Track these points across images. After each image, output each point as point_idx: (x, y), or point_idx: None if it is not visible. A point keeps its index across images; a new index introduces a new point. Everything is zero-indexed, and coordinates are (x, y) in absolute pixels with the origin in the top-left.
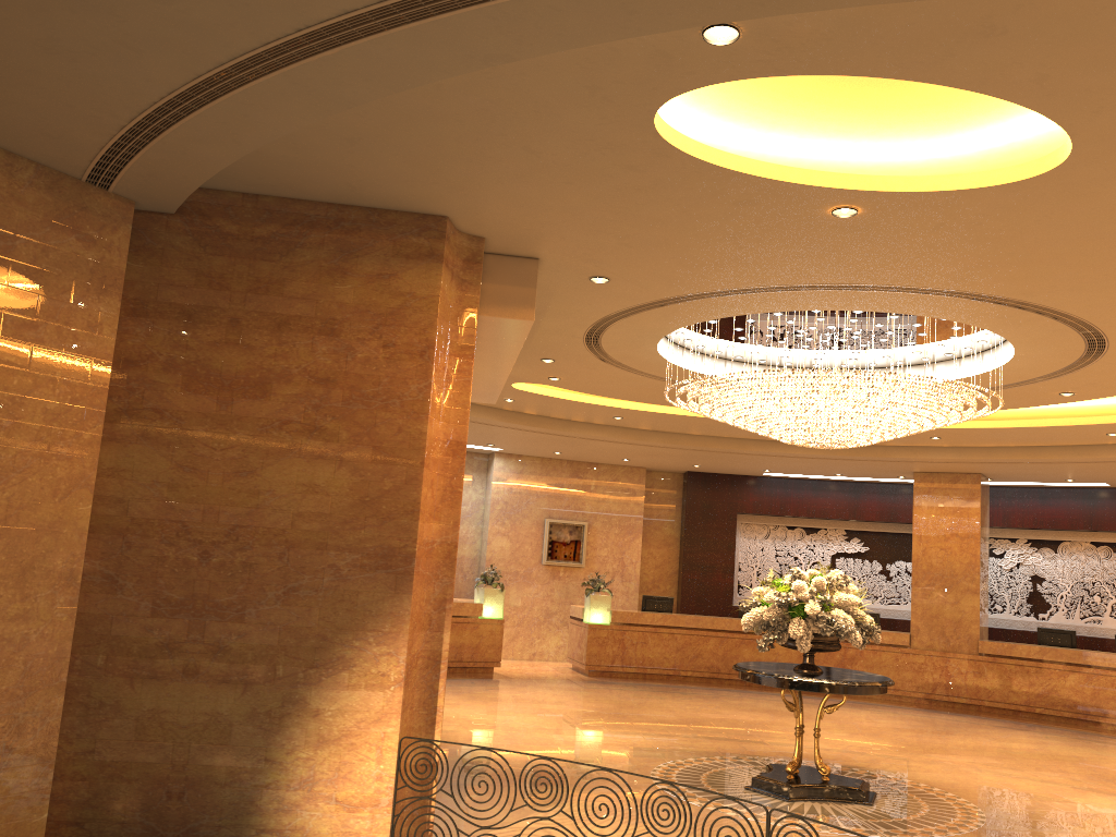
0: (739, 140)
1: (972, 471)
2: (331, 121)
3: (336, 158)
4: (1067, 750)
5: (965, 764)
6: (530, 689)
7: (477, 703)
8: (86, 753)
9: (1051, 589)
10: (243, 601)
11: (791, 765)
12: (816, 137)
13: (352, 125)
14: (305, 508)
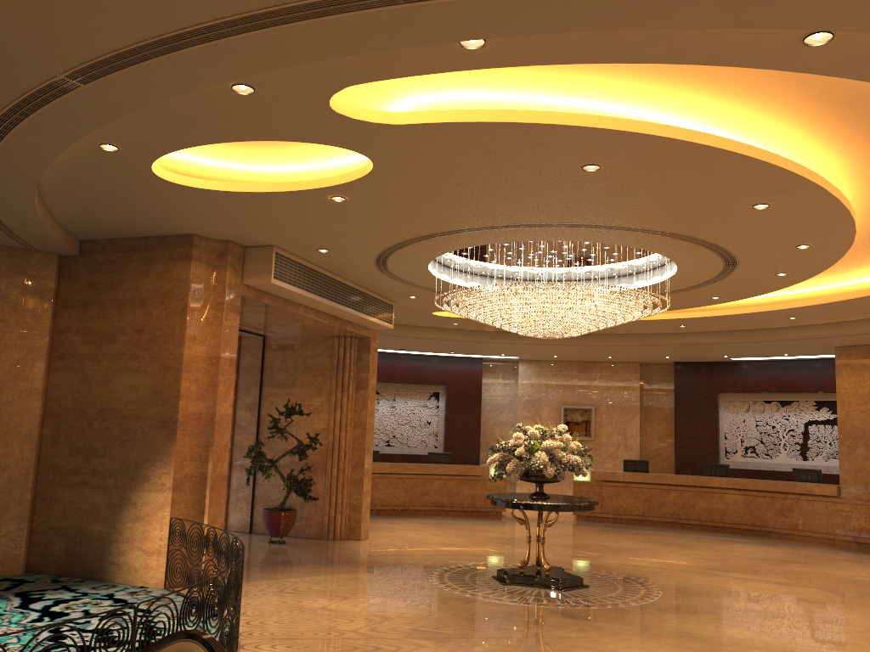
0: (280, 168)
1: None
2: (72, 206)
3: (104, 219)
4: None
5: (742, 579)
6: (502, 524)
7: (437, 530)
8: (45, 522)
9: None
10: (105, 447)
11: (521, 562)
12: (309, 159)
13: (81, 206)
14: (130, 398)
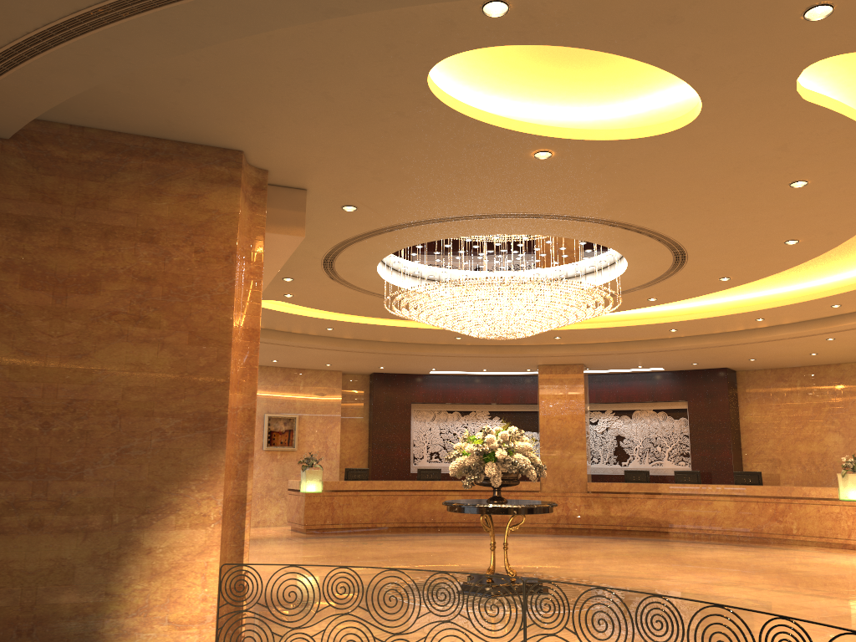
0: (470, 99)
1: (578, 362)
2: (170, 62)
3: (164, 96)
4: (655, 550)
5: (595, 564)
6: (265, 545)
7: None
8: None
9: (629, 444)
10: (82, 462)
11: (489, 572)
12: (524, 100)
13: (187, 67)
14: (134, 383)
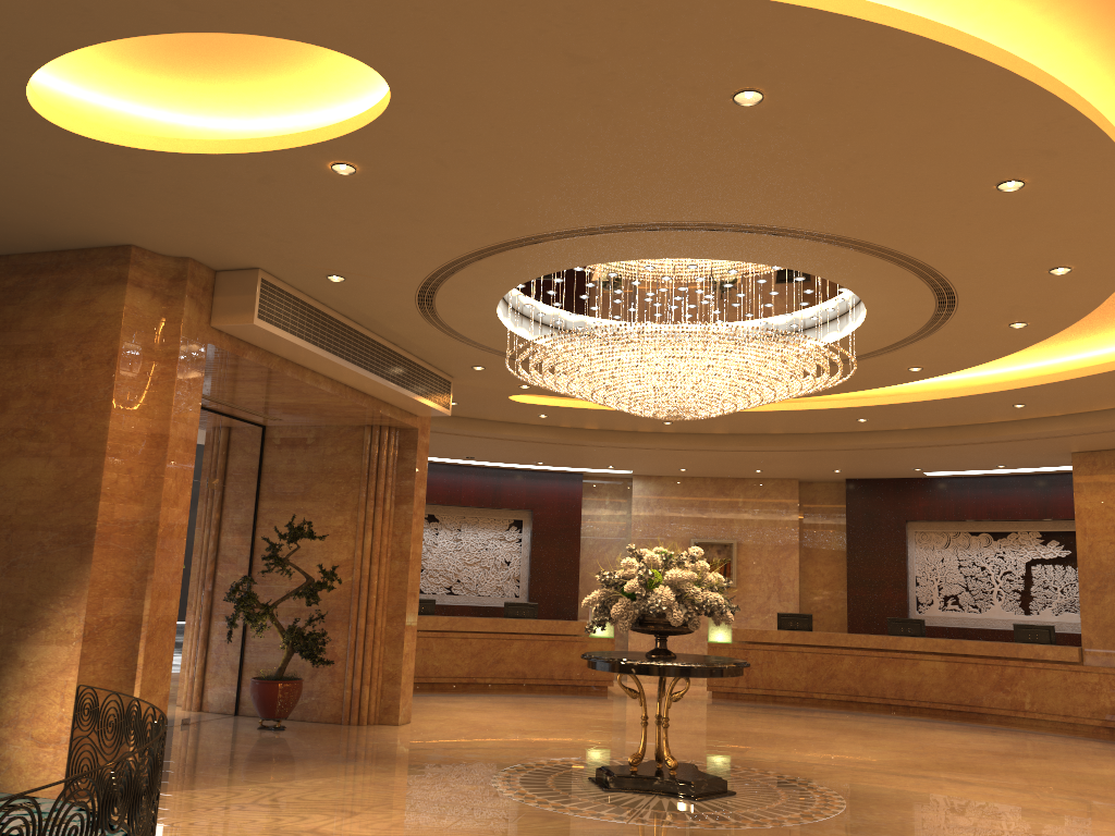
0: (254, 124)
1: None
2: None
3: None
4: None
5: (961, 781)
6: (607, 704)
7: (514, 711)
8: None
9: None
10: None
11: (633, 756)
12: (298, 106)
13: None
14: (25, 497)
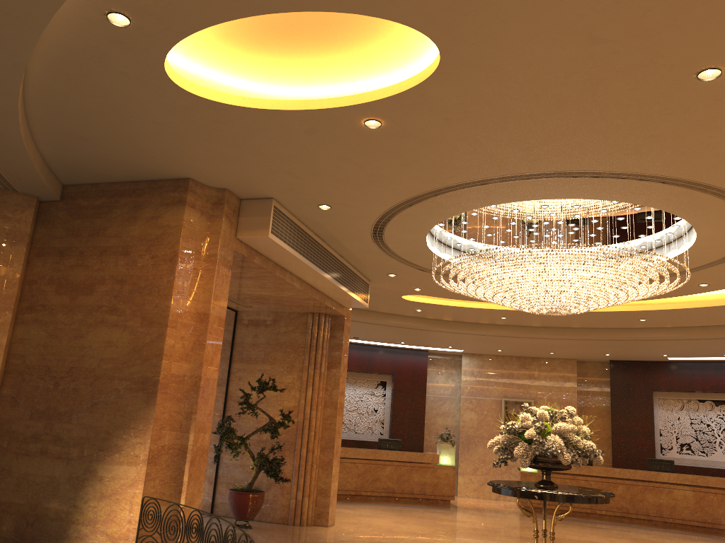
0: (303, 92)
1: None
2: (59, 129)
3: (94, 152)
4: None
5: None
6: (457, 513)
7: (398, 517)
8: None
9: None
10: (71, 410)
11: None
12: (341, 78)
13: (70, 129)
14: (105, 355)
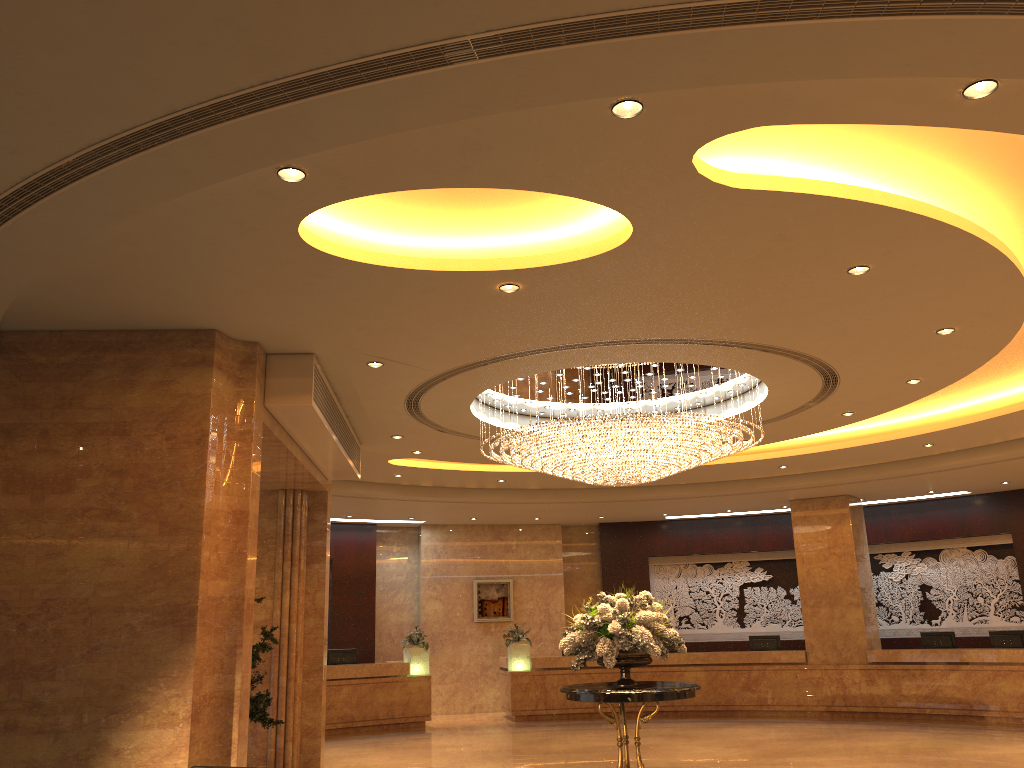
0: (417, 242)
1: (838, 493)
2: (72, 269)
3: (97, 296)
4: (931, 743)
5: (814, 763)
6: (448, 736)
7: (387, 752)
8: None
9: (938, 595)
10: (54, 662)
11: None
12: (474, 233)
13: (89, 270)
14: (104, 579)
